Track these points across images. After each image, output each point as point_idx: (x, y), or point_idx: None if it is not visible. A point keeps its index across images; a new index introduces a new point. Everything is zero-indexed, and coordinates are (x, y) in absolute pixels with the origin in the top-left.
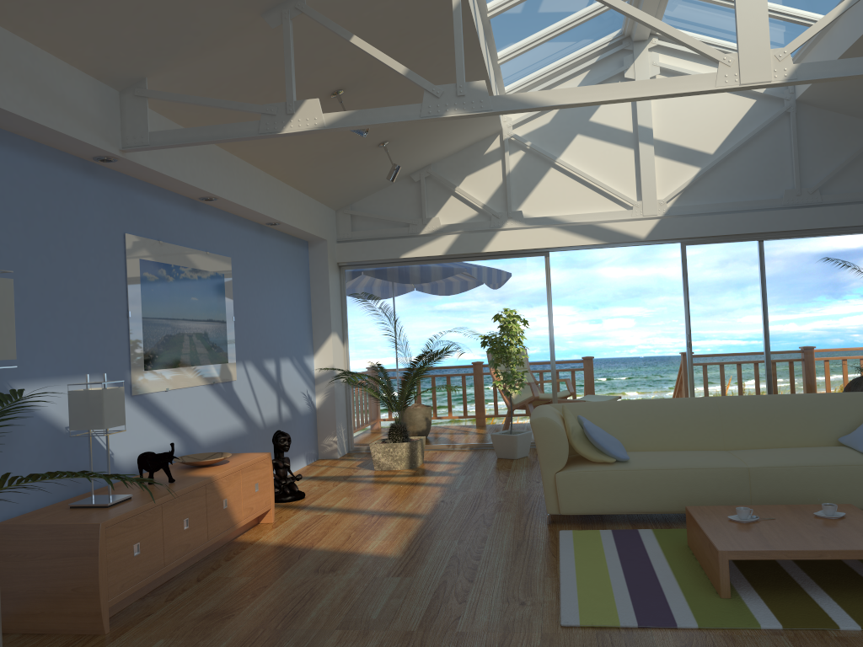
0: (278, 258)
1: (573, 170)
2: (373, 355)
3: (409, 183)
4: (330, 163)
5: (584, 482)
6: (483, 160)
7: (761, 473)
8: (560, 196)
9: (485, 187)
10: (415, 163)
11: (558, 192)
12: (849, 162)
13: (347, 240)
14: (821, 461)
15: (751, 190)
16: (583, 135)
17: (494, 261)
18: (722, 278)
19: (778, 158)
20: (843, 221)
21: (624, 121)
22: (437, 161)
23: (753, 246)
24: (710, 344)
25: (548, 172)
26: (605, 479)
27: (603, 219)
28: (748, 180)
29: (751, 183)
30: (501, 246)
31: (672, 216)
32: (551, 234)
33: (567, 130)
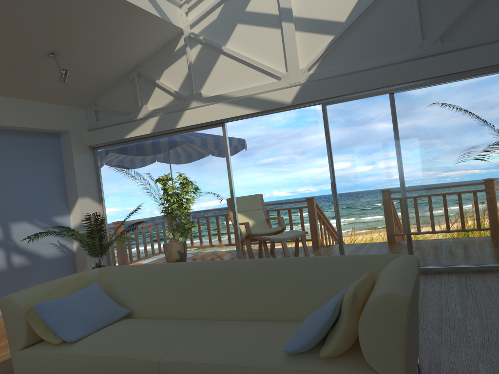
0: (6, 149)
1: (234, 54)
2: (119, 210)
3: (129, 81)
4: (16, 75)
5: (30, 364)
6: (174, 56)
7: (170, 369)
8: (229, 77)
9: (177, 77)
10: (118, 65)
11: (227, 73)
12: (470, 7)
13: (94, 129)
14: (232, 358)
15: (379, 49)
16: (242, 23)
17: (188, 134)
18: (359, 131)
19: (402, 16)
20: (463, 65)
21: (271, 6)
22: (144, 62)
23: (384, 99)
24: (352, 189)
25: (219, 58)
26: (45, 363)
27: (260, 91)
28: (377, 40)
29: (379, 42)
30: (188, 122)
31: (313, 81)
32: (221, 108)
33: (230, 21)
